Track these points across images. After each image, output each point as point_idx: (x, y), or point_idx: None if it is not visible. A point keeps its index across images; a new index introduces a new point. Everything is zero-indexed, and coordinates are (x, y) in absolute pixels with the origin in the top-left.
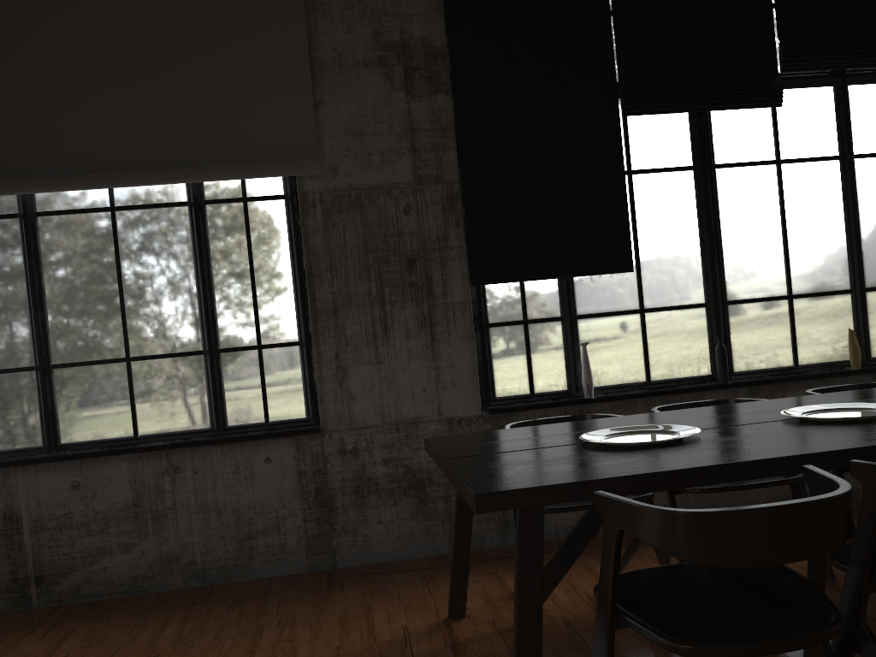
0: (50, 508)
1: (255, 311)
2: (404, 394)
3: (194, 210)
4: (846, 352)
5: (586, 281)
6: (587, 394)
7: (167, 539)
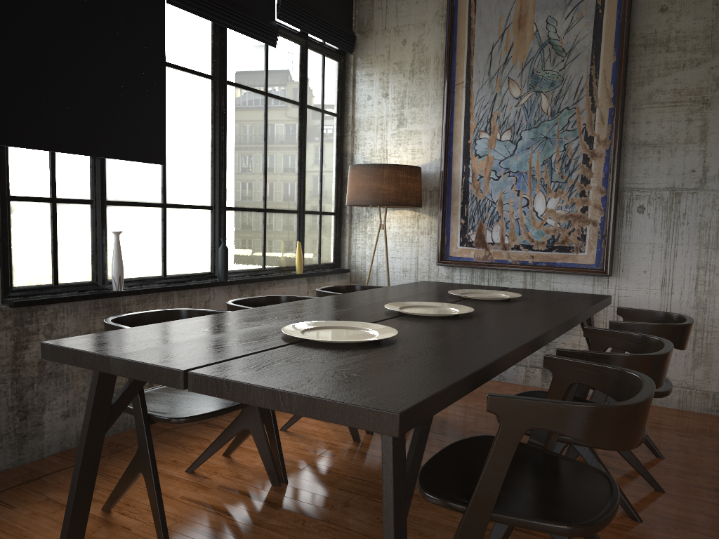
0: None
1: None
2: None
3: None
4: (291, 260)
5: (118, 165)
6: (118, 287)
7: None
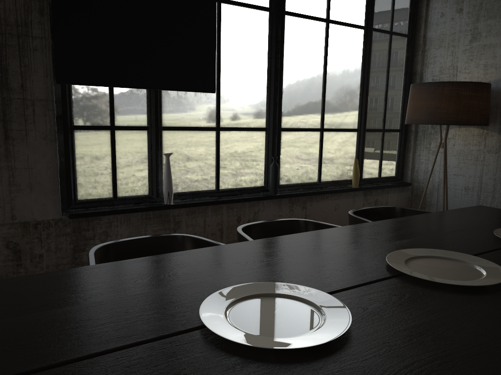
0: None
1: None
2: None
3: None
4: (349, 174)
5: (173, 95)
6: (167, 201)
7: None
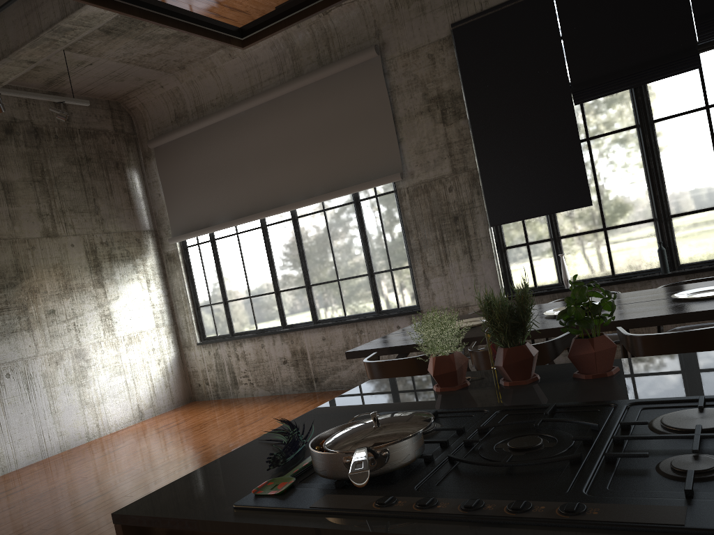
0: (316, 348)
1: (387, 252)
2: (459, 291)
3: (355, 205)
4: None
5: (564, 214)
6: (565, 286)
7: (360, 364)
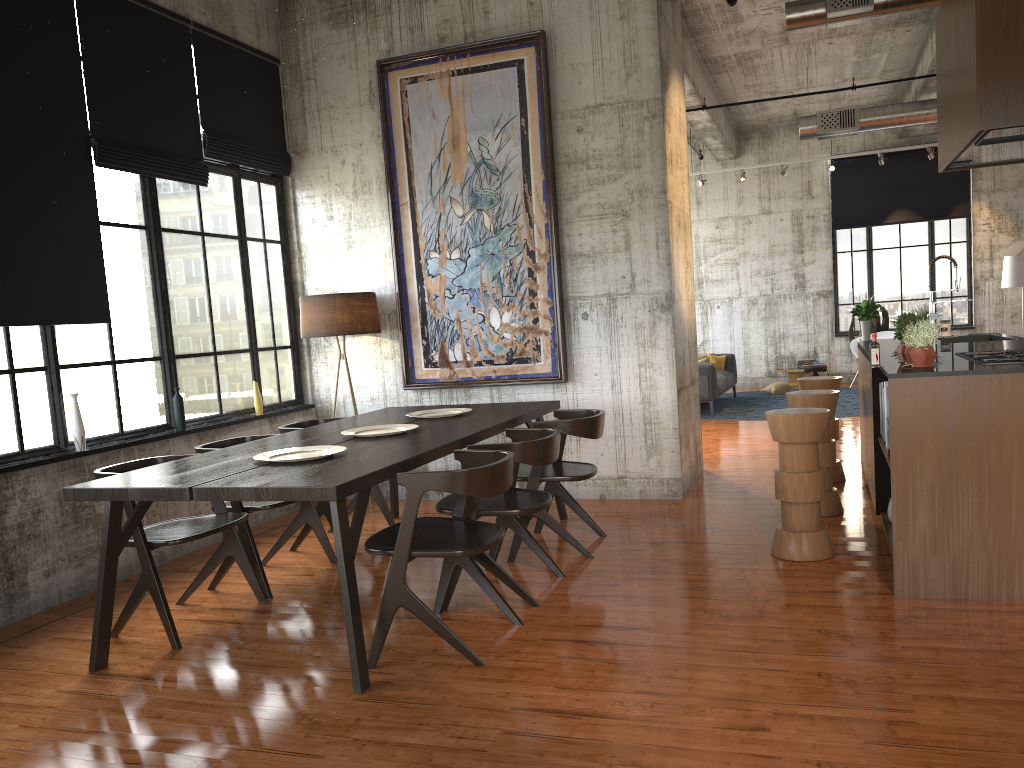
0: None
1: None
2: None
3: None
4: (249, 401)
5: (66, 329)
6: (81, 447)
7: None
